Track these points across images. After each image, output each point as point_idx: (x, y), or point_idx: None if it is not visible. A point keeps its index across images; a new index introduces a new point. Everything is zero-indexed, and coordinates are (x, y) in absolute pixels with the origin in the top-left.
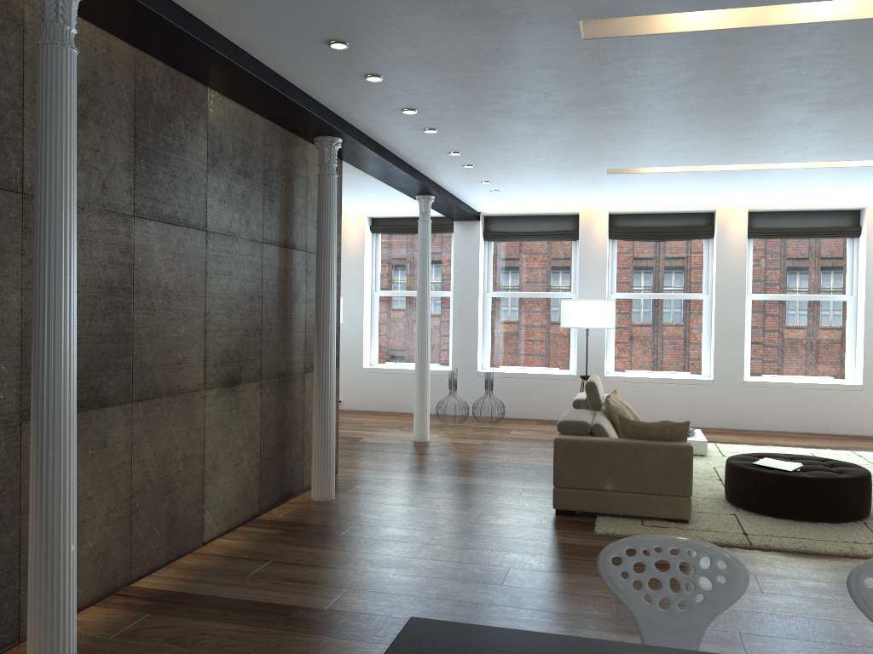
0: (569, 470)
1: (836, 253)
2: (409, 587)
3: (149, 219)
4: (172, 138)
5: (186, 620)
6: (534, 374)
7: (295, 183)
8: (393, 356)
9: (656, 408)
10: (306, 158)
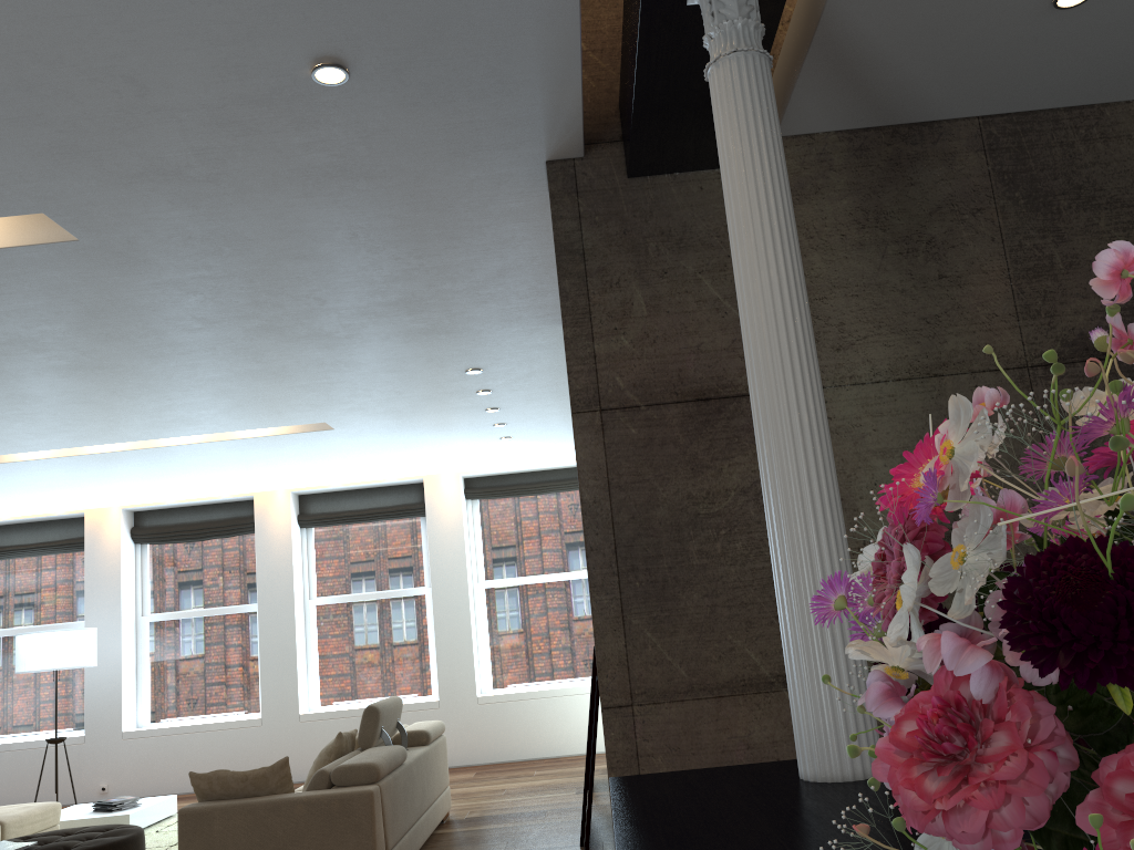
0: None
1: (410, 536)
2: None
3: None
4: None
5: None
6: (27, 742)
7: None
8: None
9: (191, 768)
10: None
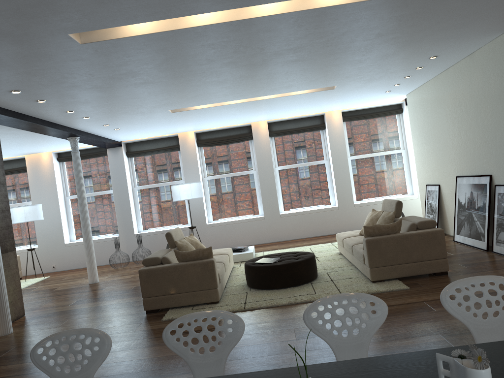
0: (149, 287)
1: (316, 139)
2: None
3: None
4: None
5: None
6: (167, 230)
7: None
8: None
9: (237, 237)
10: None
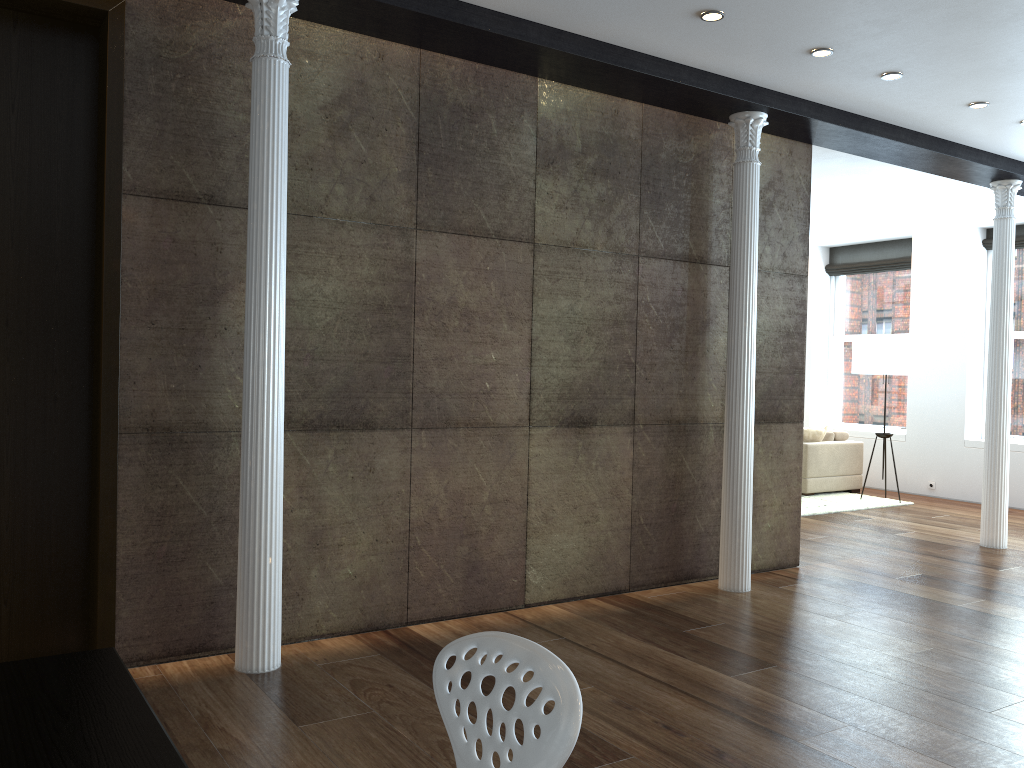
0: None
1: None
2: (668, 706)
3: (440, 231)
4: (477, 140)
5: (395, 669)
6: None
7: (705, 180)
8: (1016, 426)
9: None
10: (729, 147)
